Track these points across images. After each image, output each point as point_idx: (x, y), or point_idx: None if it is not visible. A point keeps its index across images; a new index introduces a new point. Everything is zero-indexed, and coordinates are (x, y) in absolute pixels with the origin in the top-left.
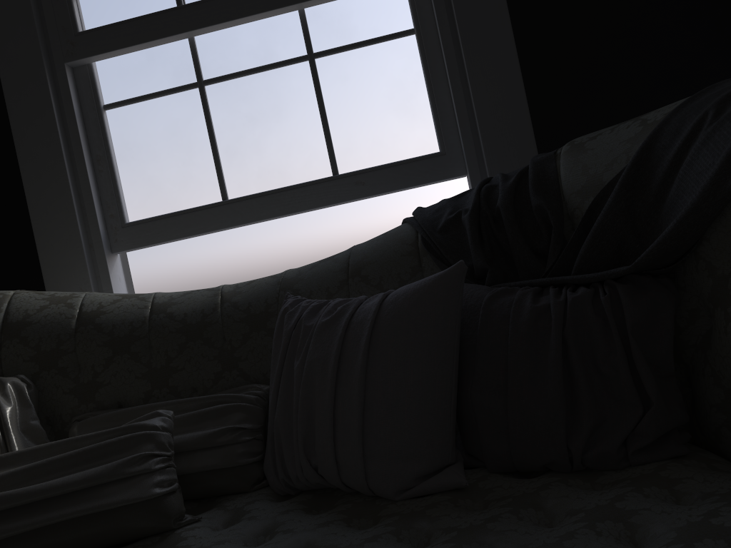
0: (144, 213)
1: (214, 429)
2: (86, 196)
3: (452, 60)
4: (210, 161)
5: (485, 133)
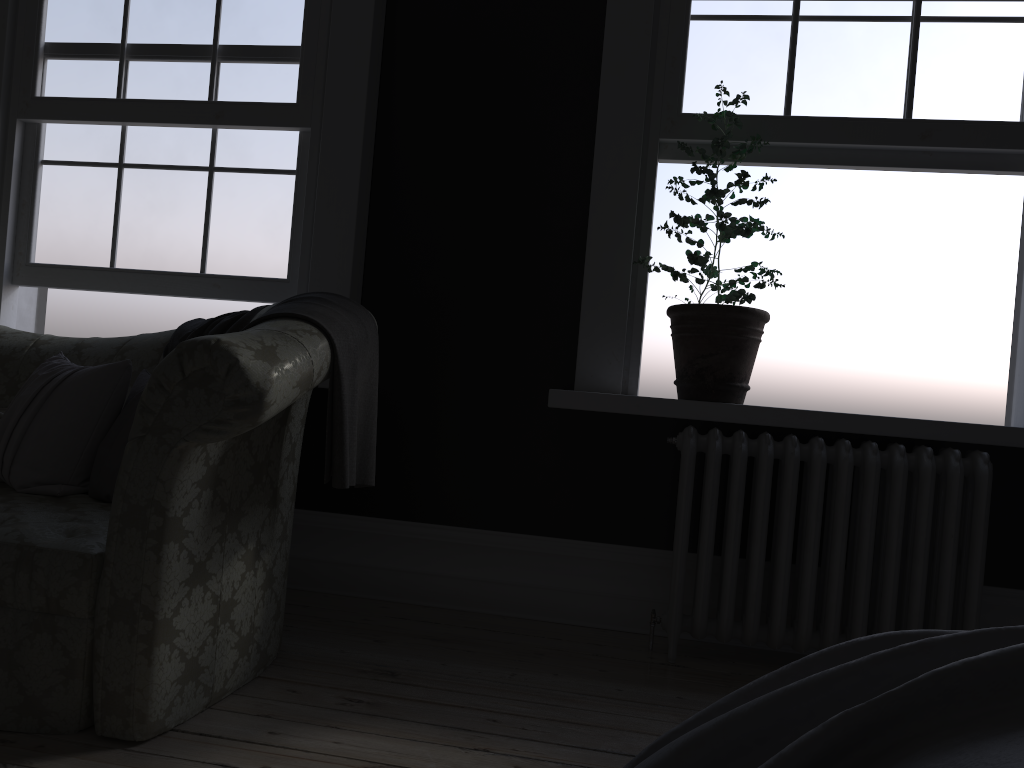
0: (48, 259)
1: None
2: (2, 232)
3: (310, 207)
4: (110, 231)
5: (314, 274)
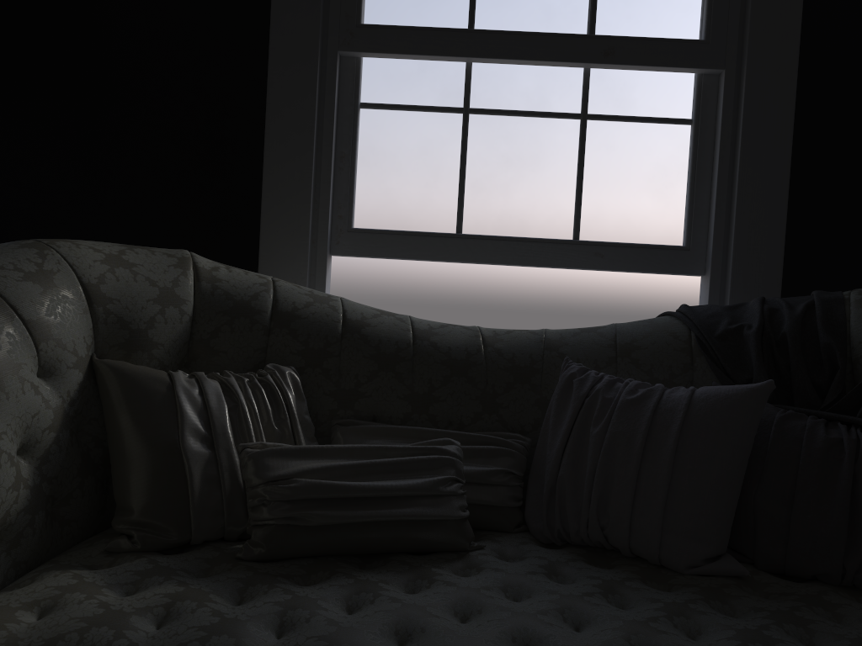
0: (372, 223)
1: (490, 468)
2: (324, 191)
3: (725, 163)
4: (453, 190)
5: (738, 243)
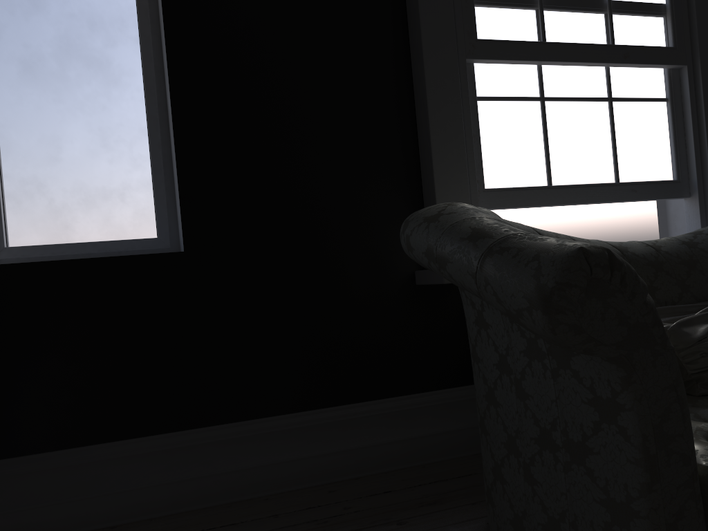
0: (494, 184)
1: None
2: (470, 162)
3: (695, 124)
4: (542, 155)
5: None
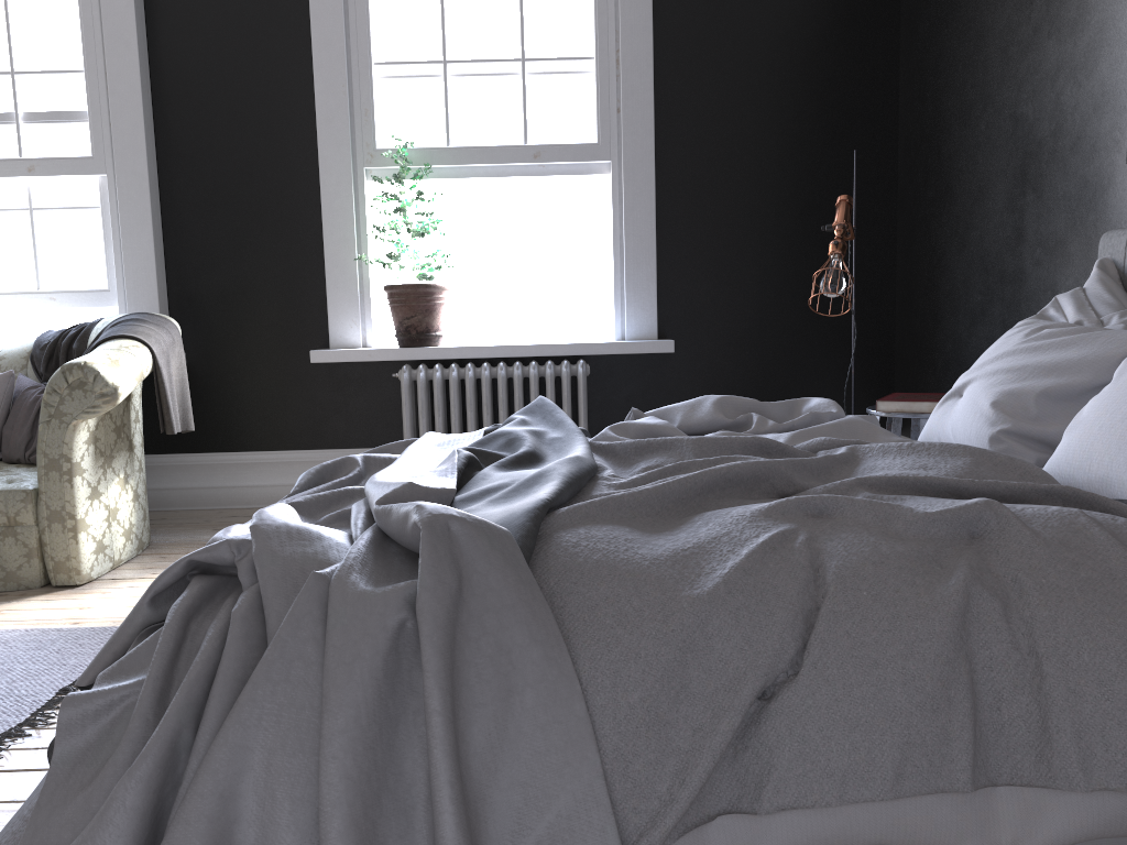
0: None
1: None
2: None
3: (116, 234)
4: None
5: (129, 285)
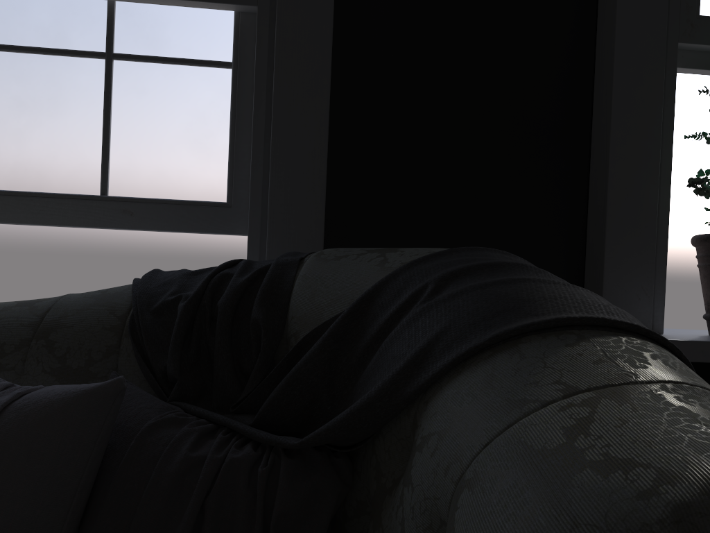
0: None
1: None
2: None
3: (261, 110)
4: None
5: (275, 198)
